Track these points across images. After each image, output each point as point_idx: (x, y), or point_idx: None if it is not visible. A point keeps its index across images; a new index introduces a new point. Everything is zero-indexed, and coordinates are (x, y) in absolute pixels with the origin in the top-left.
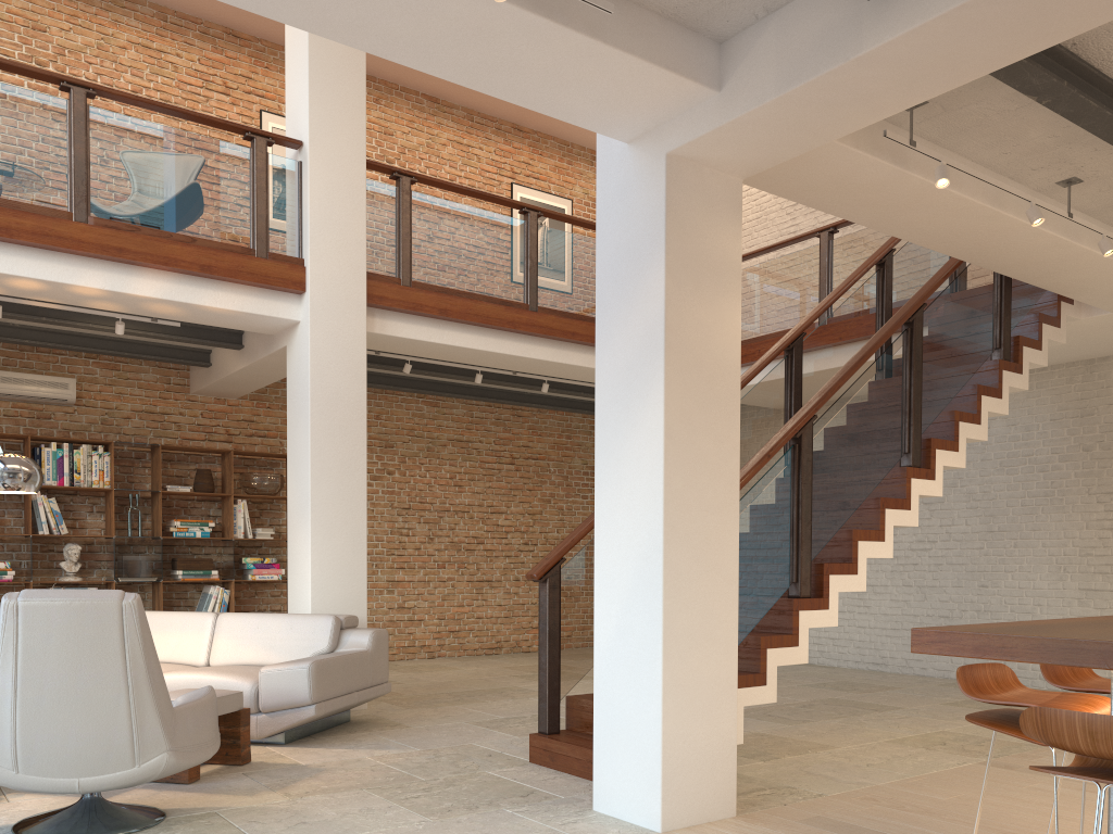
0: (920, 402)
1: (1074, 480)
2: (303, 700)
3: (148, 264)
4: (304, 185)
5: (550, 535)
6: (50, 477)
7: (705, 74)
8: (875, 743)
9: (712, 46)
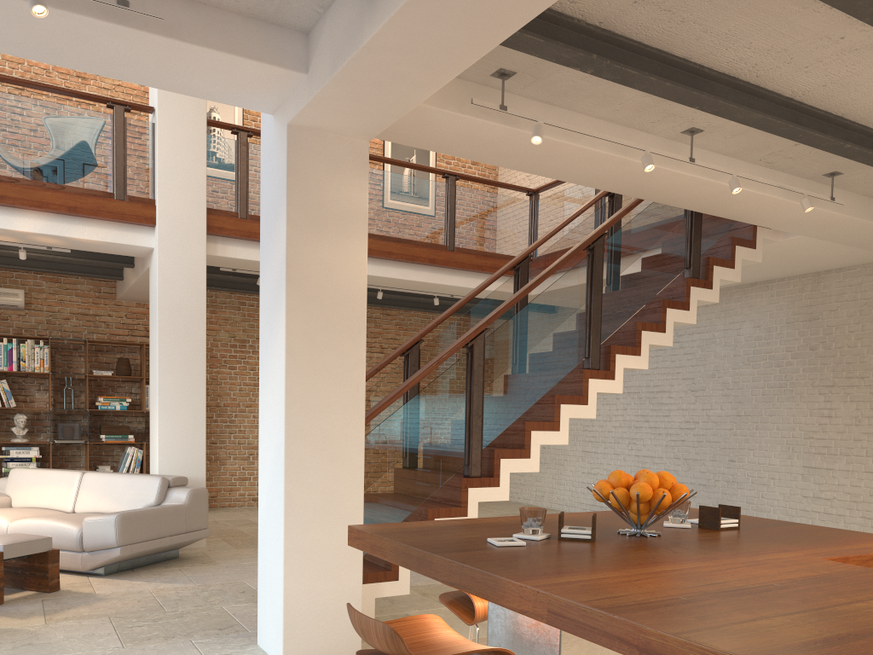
0: (599, 315)
1: (802, 374)
2: (112, 544)
3: (25, 207)
4: (155, 141)
5: None
6: (2, 364)
7: (292, 60)
8: None
9: (299, 36)
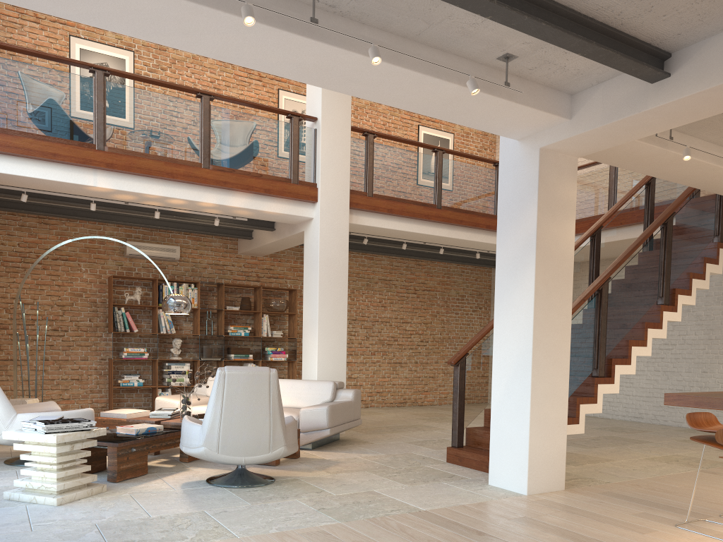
0: (669, 268)
1: None
2: (323, 426)
3: (238, 189)
4: (318, 142)
5: (436, 336)
6: None
7: (564, 111)
8: (637, 459)
9: (567, 96)
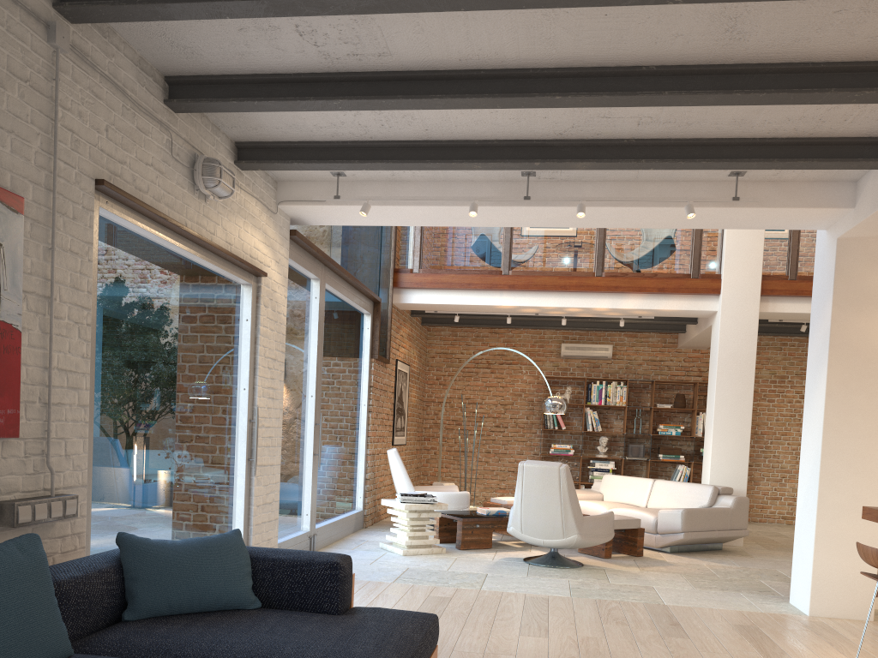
0: None
1: None
2: (677, 529)
3: (630, 292)
4: (724, 230)
5: None
6: (594, 400)
7: (842, 201)
8: None
9: (849, 184)
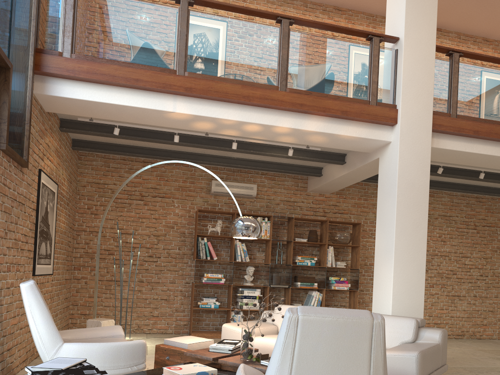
0: None
1: None
2: None
3: (314, 112)
4: (399, 62)
5: (496, 271)
6: None
7: None
8: None
9: None
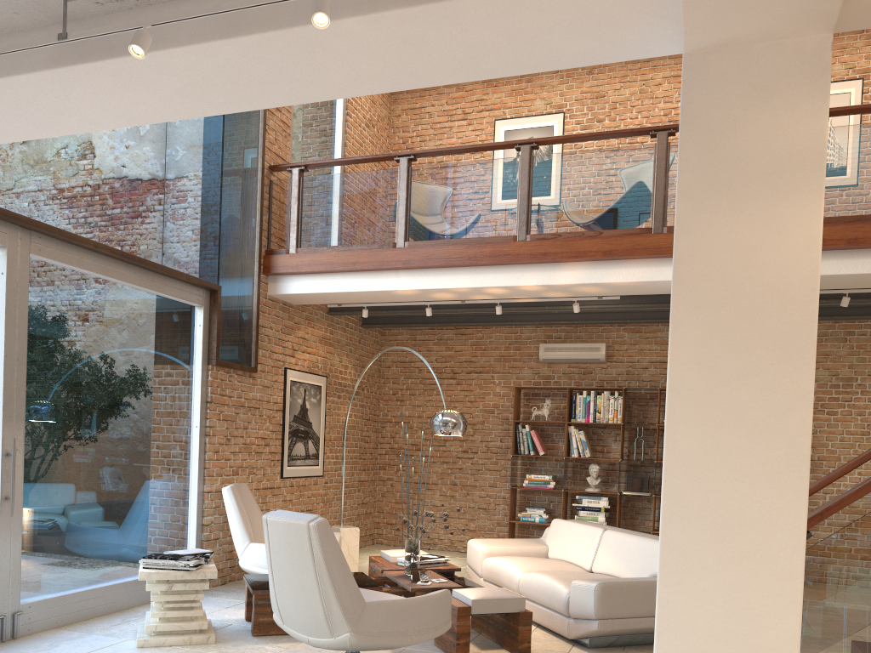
0: None
1: None
2: (590, 615)
3: (564, 260)
4: None
5: None
6: (580, 416)
7: None
8: None
9: None
